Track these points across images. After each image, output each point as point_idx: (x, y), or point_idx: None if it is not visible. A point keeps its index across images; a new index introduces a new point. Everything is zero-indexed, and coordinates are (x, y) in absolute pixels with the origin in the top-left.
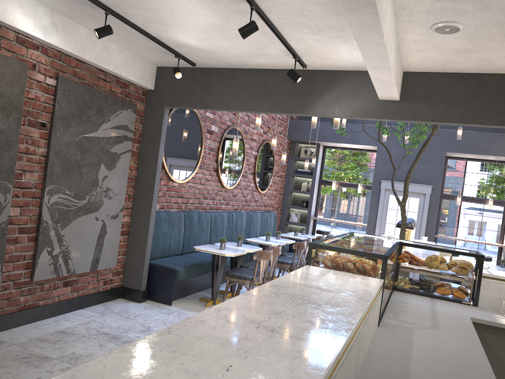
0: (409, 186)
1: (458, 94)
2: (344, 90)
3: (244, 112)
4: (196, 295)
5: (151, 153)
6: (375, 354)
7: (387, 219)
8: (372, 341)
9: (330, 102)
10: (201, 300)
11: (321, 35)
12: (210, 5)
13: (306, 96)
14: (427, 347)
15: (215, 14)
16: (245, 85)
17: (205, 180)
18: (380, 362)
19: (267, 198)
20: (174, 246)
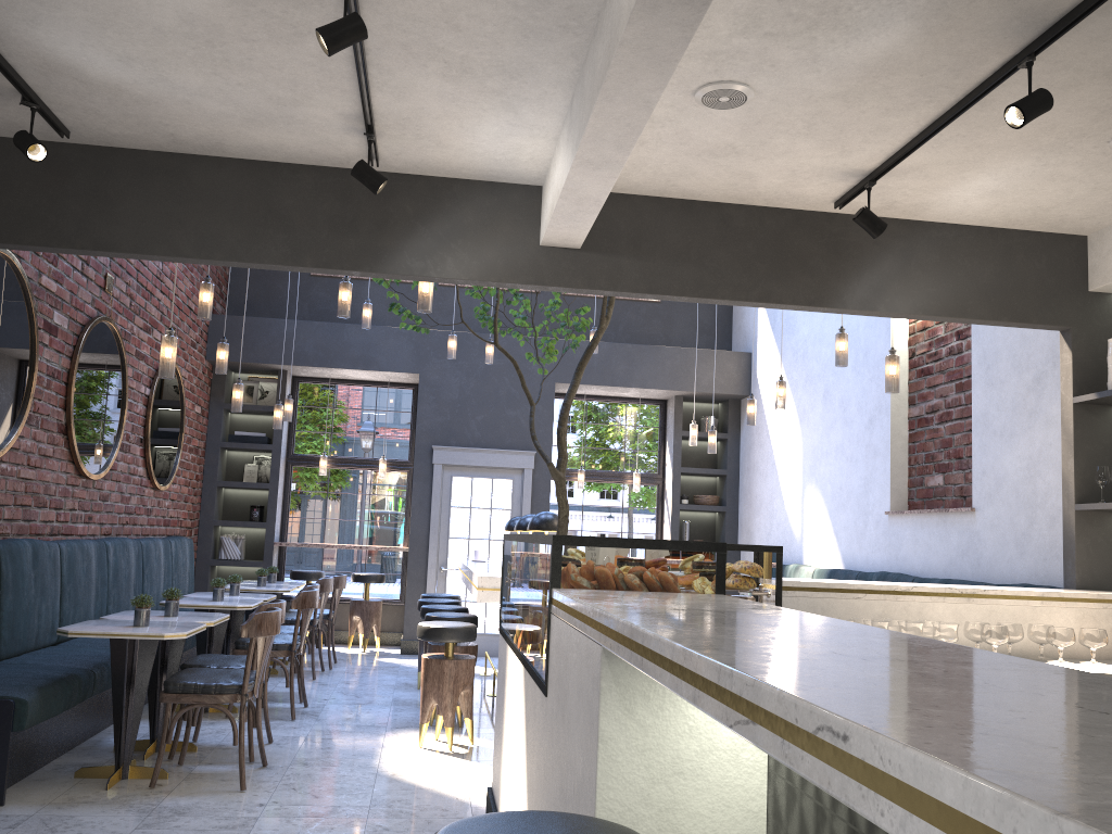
0: (491, 455)
1: (688, 242)
2: (463, 222)
3: (124, 286)
4: (57, 768)
5: None
6: None
7: (452, 530)
8: None
9: (434, 247)
10: (84, 776)
11: (461, 84)
12: None
13: (376, 231)
14: None
15: None
16: (214, 196)
17: (41, 456)
18: None
19: (171, 503)
20: None
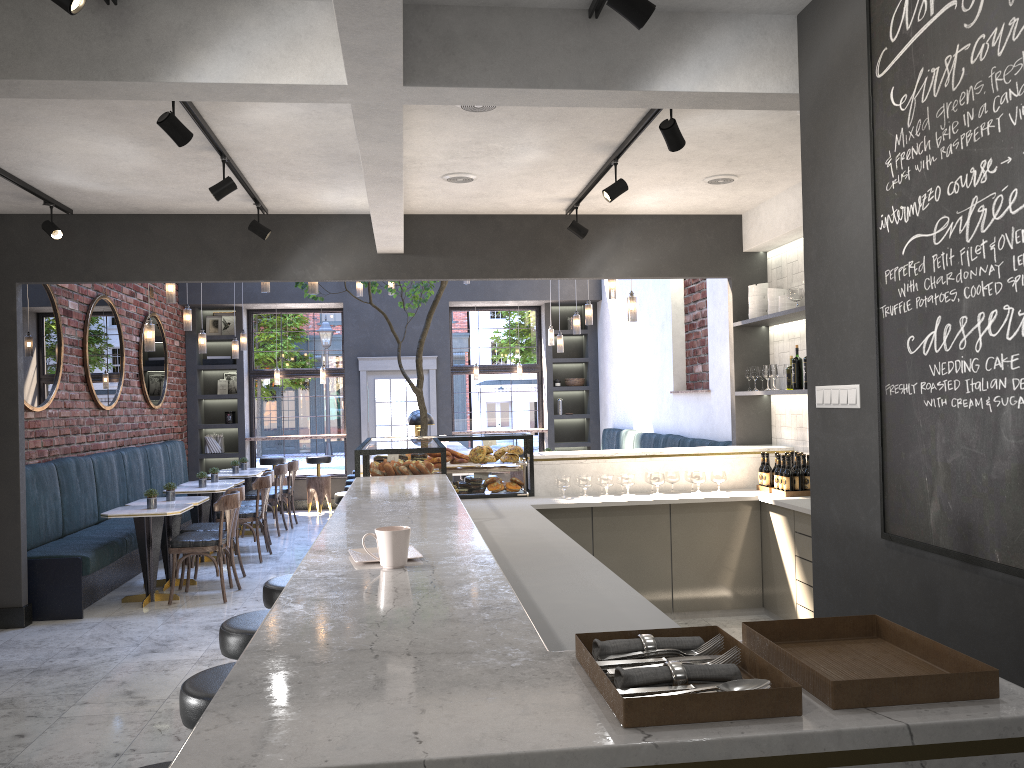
0: (403, 361)
1: (474, 242)
2: (327, 242)
3: None
4: (110, 598)
5: (1, 366)
6: None
7: (378, 420)
8: None
9: (309, 260)
10: (128, 601)
11: (304, 181)
12: (154, 152)
13: (271, 253)
14: (502, 529)
15: (155, 160)
16: (167, 240)
17: (72, 400)
18: None
19: (164, 416)
20: (52, 523)
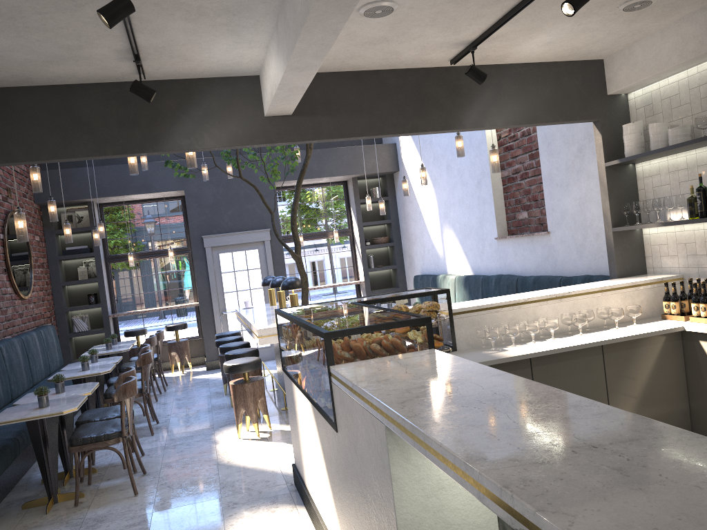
0: (242, 236)
1: (361, 99)
2: (210, 108)
3: None
4: (8, 504)
5: None
6: None
7: (225, 287)
8: None
9: (194, 128)
10: (29, 507)
11: (199, 23)
12: None
13: (152, 123)
14: None
15: None
16: (32, 115)
17: None
18: None
19: (34, 305)
20: None
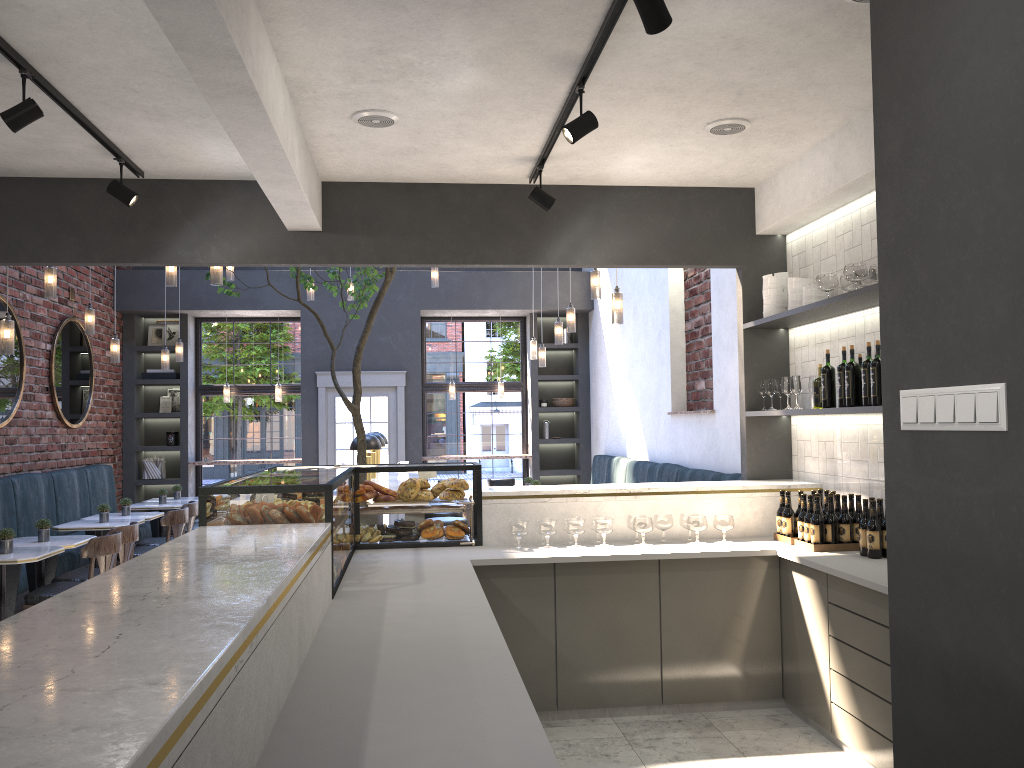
0: (368, 376)
1: (413, 218)
2: (223, 216)
3: None
4: None
5: None
6: (330, 630)
7: (338, 443)
8: (324, 617)
9: (200, 238)
10: None
11: (168, 123)
12: None
13: (151, 229)
14: (406, 606)
15: None
16: (15, 210)
17: None
18: (339, 637)
19: (88, 437)
20: None
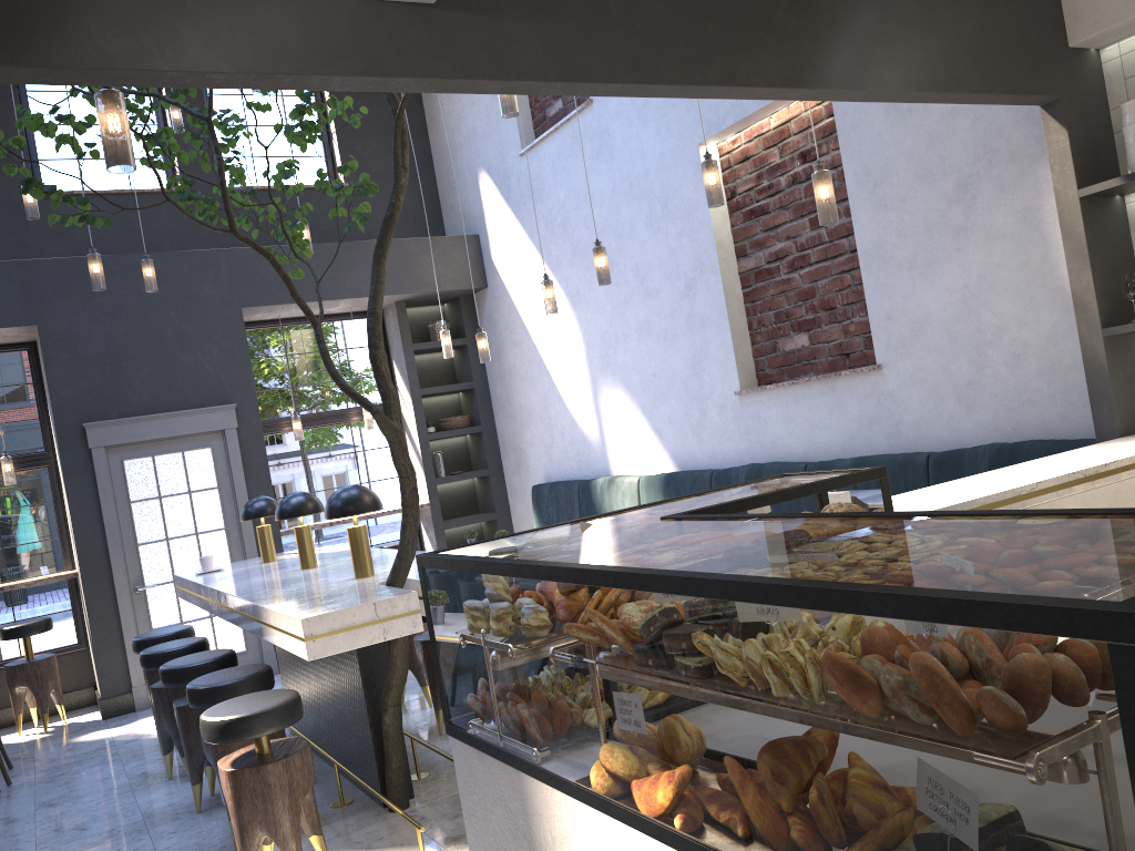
0: (175, 420)
1: None
2: None
3: None
4: None
5: None
6: None
7: (141, 533)
8: None
9: (149, 6)
10: None
11: None
12: None
13: None
14: None
15: None
16: None
17: None
18: None
19: None
20: None
